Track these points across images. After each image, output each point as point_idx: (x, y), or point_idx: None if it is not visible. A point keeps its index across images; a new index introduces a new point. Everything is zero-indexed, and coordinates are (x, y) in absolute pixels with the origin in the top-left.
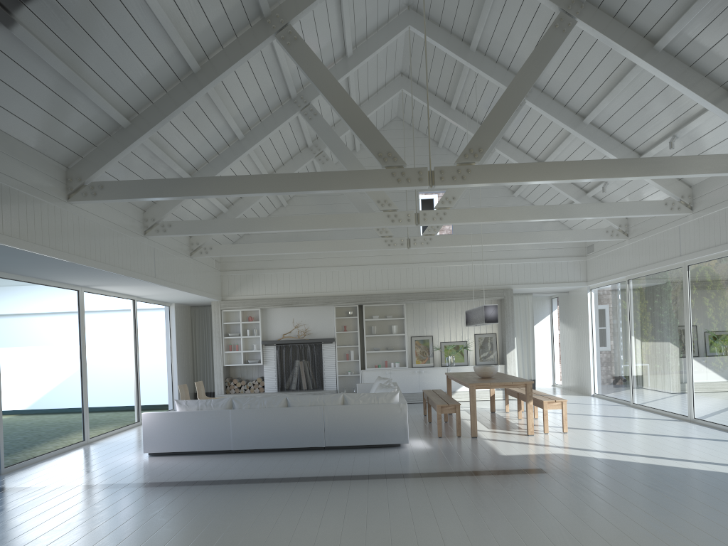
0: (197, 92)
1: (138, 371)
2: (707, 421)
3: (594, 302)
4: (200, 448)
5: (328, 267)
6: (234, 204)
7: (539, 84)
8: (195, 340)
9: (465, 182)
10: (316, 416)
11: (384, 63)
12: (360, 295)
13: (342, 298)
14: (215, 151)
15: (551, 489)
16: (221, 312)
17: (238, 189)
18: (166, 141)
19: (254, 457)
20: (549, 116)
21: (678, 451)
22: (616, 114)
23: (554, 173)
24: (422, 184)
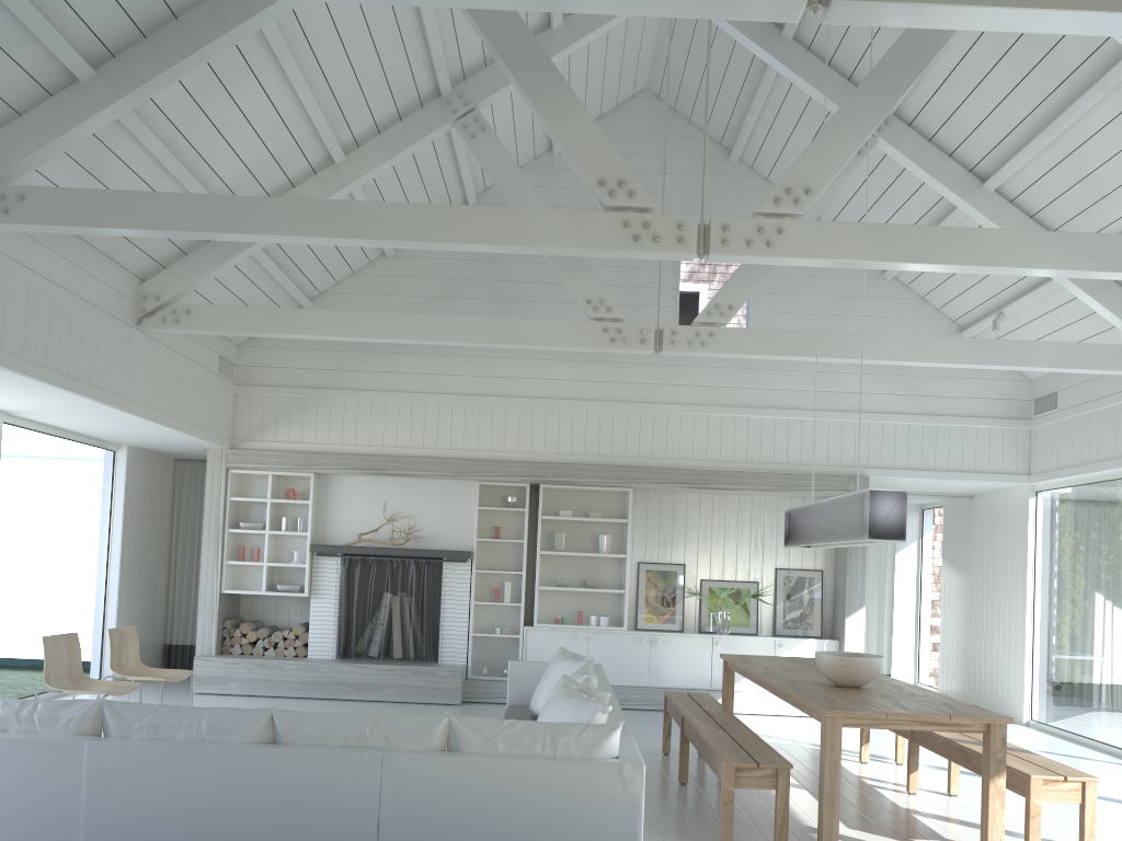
0: None
1: None
2: None
3: (1046, 520)
4: None
5: (470, 396)
6: None
7: None
8: (177, 533)
9: None
10: (357, 785)
11: None
12: (536, 462)
13: (495, 466)
14: (164, 7)
15: None
16: (227, 474)
17: None
18: None
19: None
20: None
21: None
22: None
23: None
24: None
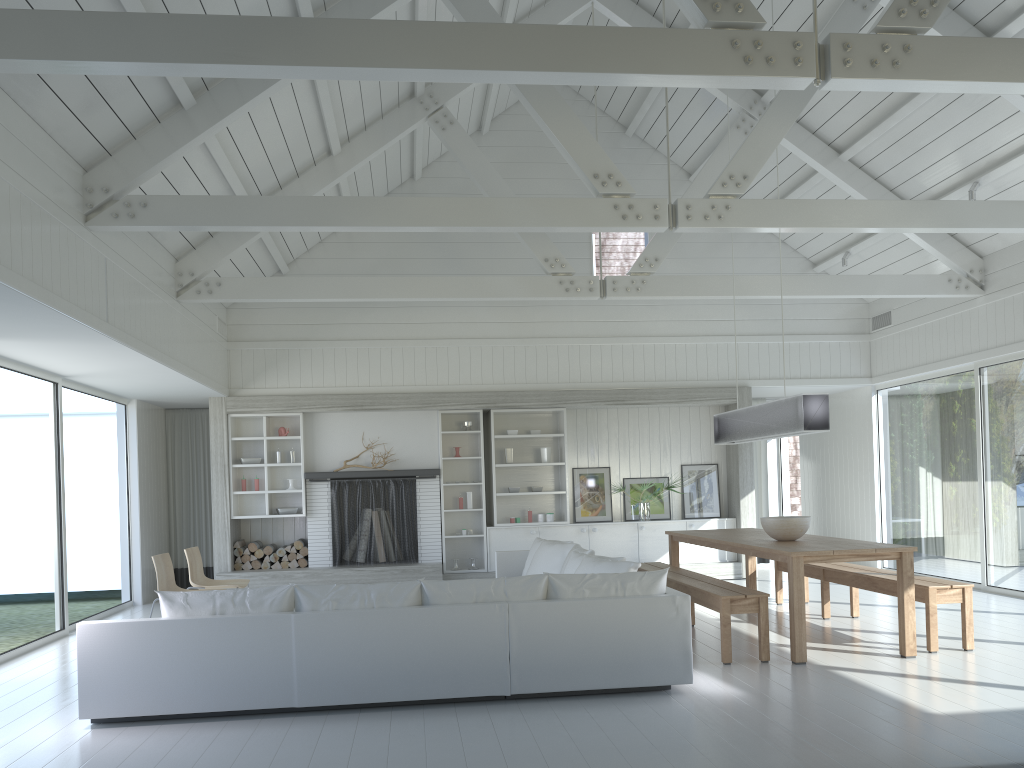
0: None
1: (63, 527)
2: None
3: (886, 412)
4: (219, 706)
5: (429, 340)
6: None
7: None
8: (172, 472)
9: (899, 74)
10: (492, 628)
11: None
12: (488, 392)
13: (454, 397)
14: None
15: None
16: (227, 418)
17: (351, 54)
18: None
19: (354, 727)
20: None
21: None
22: None
23: None
24: (802, 73)
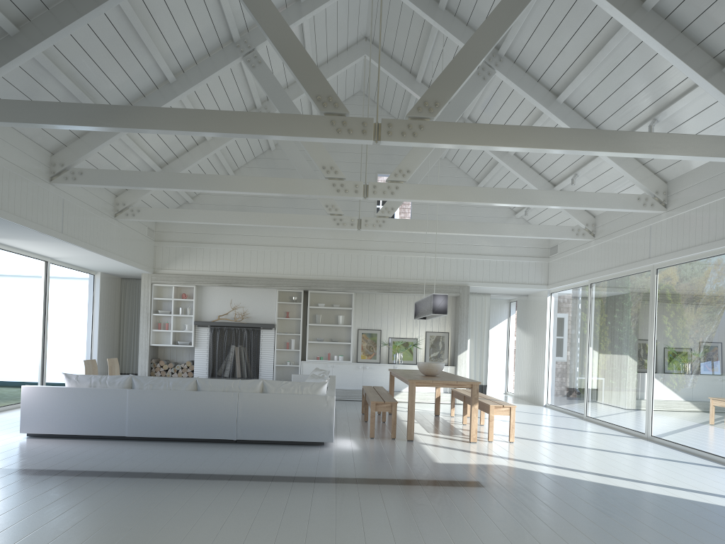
0: (104, 1)
1: (45, 342)
2: (666, 440)
3: (554, 307)
4: (88, 432)
5: (273, 247)
6: (169, 164)
7: (511, 53)
8: (123, 316)
9: (416, 140)
10: (229, 404)
11: (345, 21)
12: (306, 279)
13: (286, 282)
14: (140, 93)
15: (486, 508)
16: (152, 286)
17: (145, 123)
18: (73, 66)
19: (149, 446)
20: (520, 90)
21: (635, 470)
22: (592, 92)
23: (520, 139)
24: (366, 137)
